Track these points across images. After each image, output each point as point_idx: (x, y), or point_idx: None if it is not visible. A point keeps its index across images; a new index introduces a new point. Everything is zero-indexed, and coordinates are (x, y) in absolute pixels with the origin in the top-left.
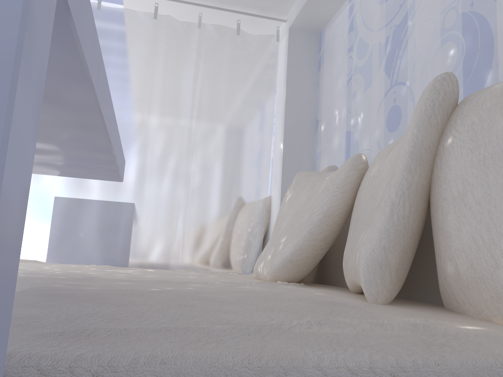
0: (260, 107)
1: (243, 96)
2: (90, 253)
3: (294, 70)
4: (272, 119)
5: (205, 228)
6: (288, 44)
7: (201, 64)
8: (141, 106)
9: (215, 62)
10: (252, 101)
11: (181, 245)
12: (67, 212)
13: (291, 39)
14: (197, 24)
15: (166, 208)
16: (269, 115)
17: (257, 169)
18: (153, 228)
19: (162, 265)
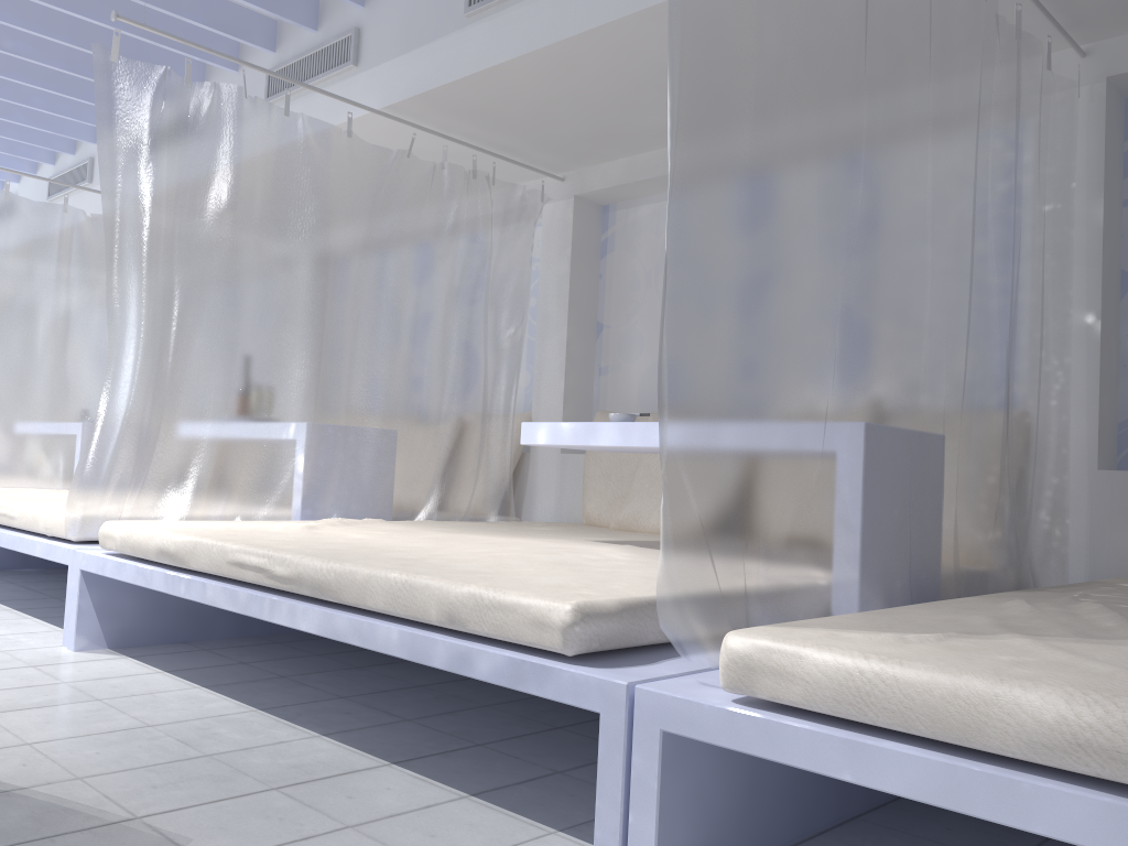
0: (1060, 233)
1: (1047, 208)
2: (927, 557)
3: (1109, 168)
4: (1073, 261)
5: (1018, 486)
6: (1105, 111)
7: (1021, 125)
8: (973, 212)
9: (1035, 126)
10: (1052, 219)
11: (1015, 527)
12: (909, 464)
13: (1107, 101)
14: (1013, 30)
15: (1000, 448)
16: (1071, 253)
17: (1059, 364)
18: (984, 494)
19: (981, 569)
